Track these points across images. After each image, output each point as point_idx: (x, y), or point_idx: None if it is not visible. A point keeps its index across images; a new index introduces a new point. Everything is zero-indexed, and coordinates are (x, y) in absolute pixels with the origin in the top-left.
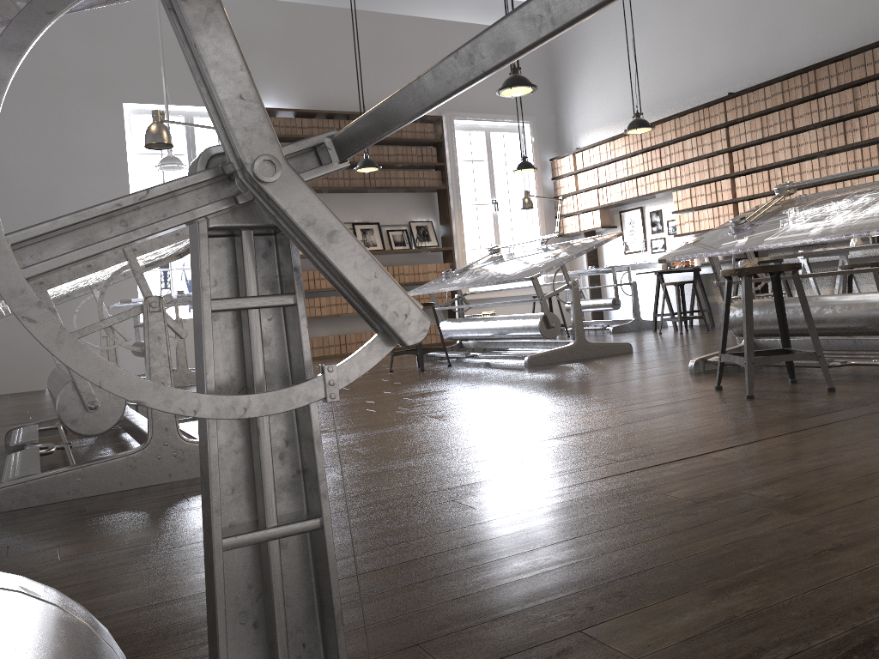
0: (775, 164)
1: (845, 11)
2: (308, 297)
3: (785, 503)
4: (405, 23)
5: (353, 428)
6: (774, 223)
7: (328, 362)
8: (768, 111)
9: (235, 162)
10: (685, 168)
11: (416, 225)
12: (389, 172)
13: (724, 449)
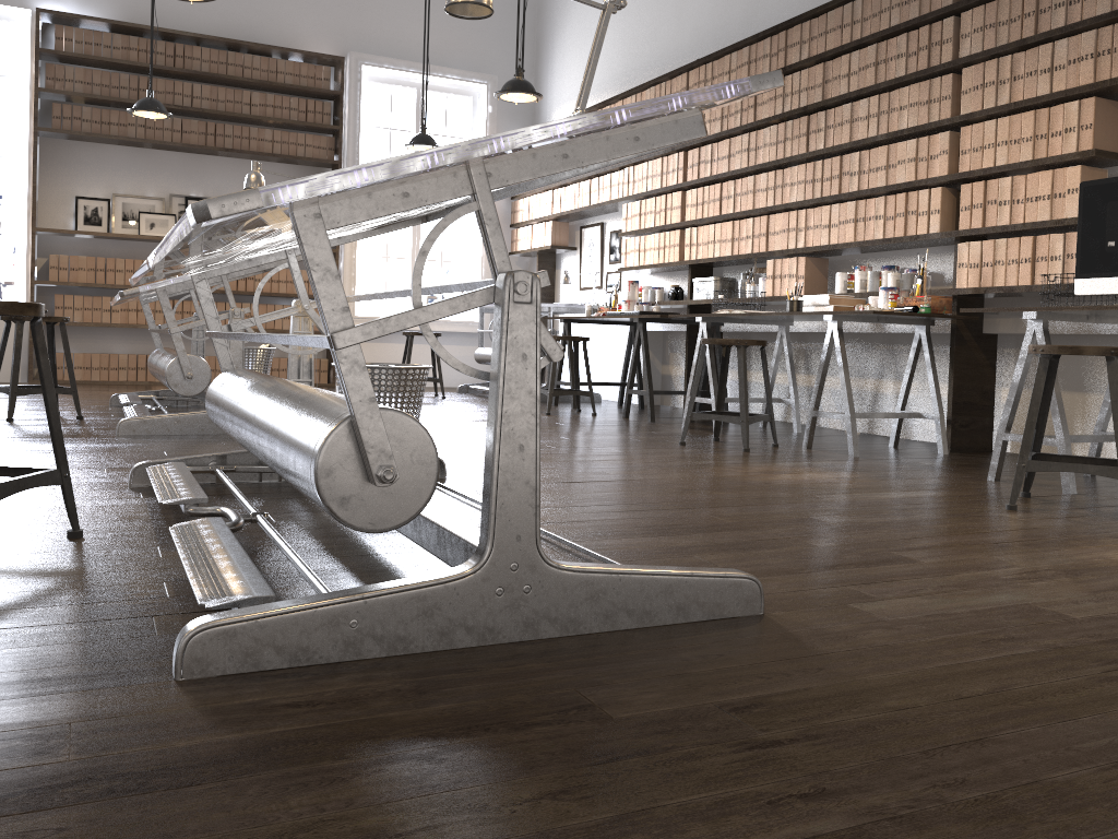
0: (729, 174)
1: None
2: (102, 295)
3: None
4: None
5: None
6: None
7: None
8: None
9: None
10: (639, 170)
11: None
12: (249, 129)
13: None
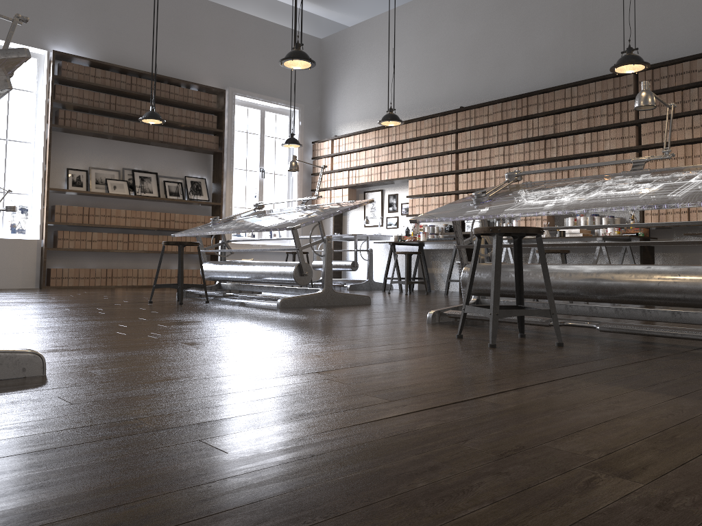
0: (491, 167)
1: (553, 56)
2: (81, 231)
3: (602, 462)
4: (203, 5)
5: (96, 349)
6: (510, 199)
7: (91, 291)
8: (490, 124)
9: None
10: (421, 162)
11: (191, 180)
12: (172, 129)
13: (496, 393)
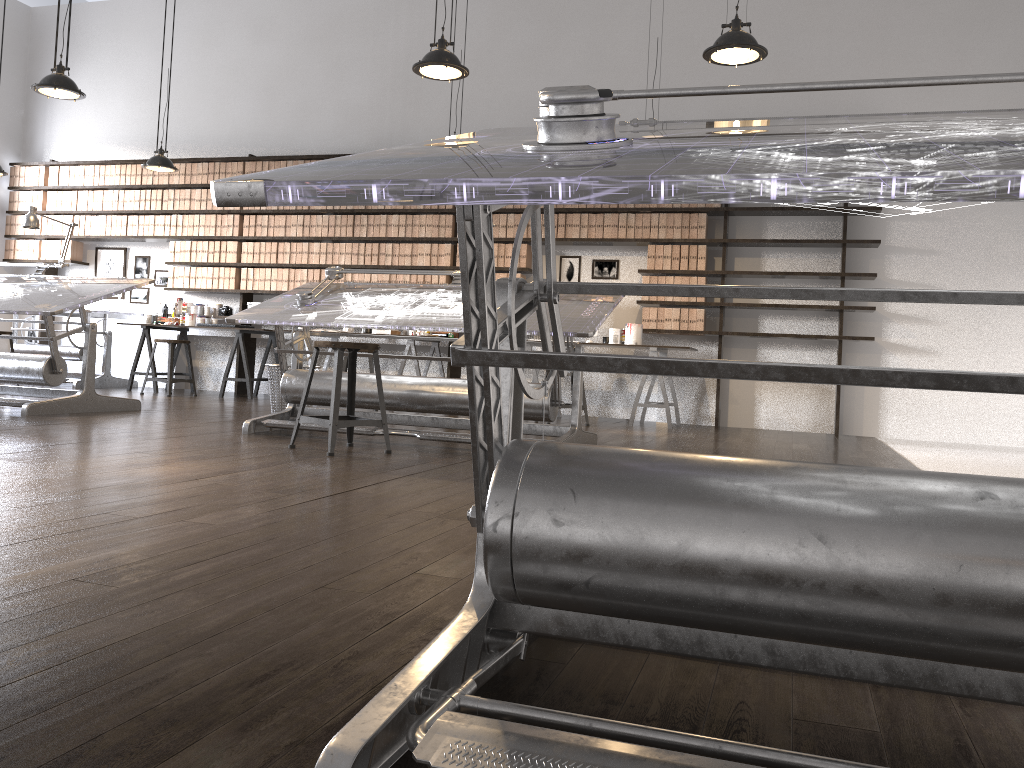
0: (286, 238)
1: (368, 115)
2: None
3: (447, 515)
4: None
5: None
6: (337, 304)
7: None
8: None
9: (539, 291)
10: (190, 219)
11: None
12: None
13: (362, 487)
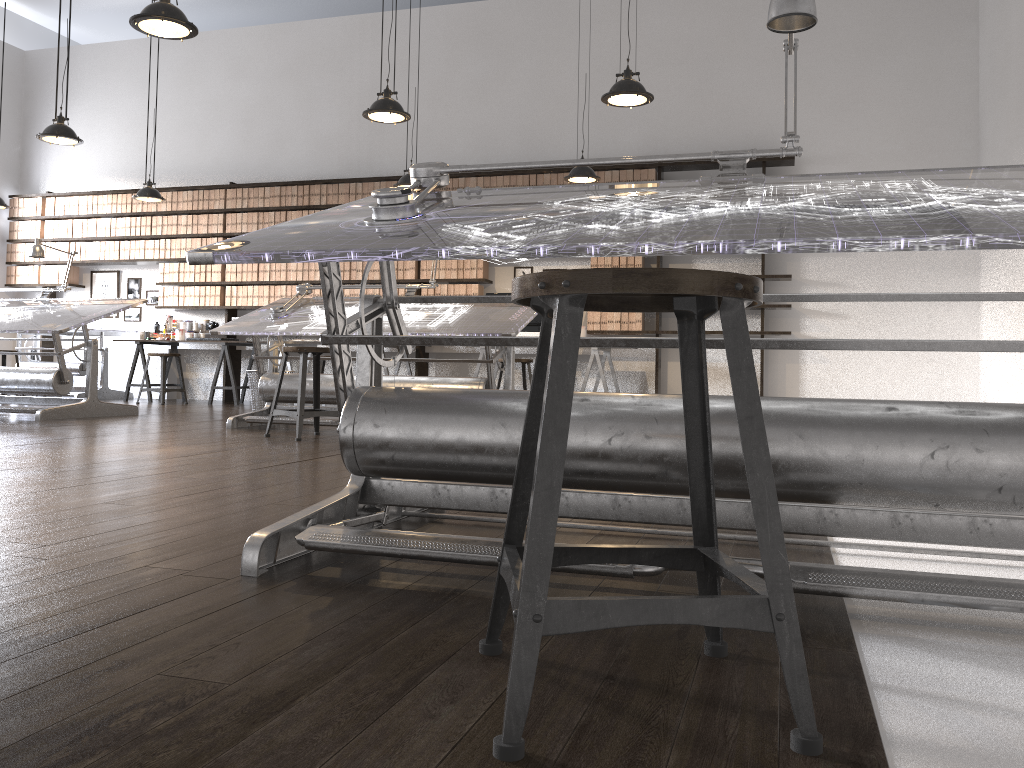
0: None
1: (338, 143)
2: None
3: None
4: None
5: None
6: (305, 316)
7: None
8: (266, 209)
9: (386, 302)
10: (177, 242)
11: None
12: None
13: (317, 458)
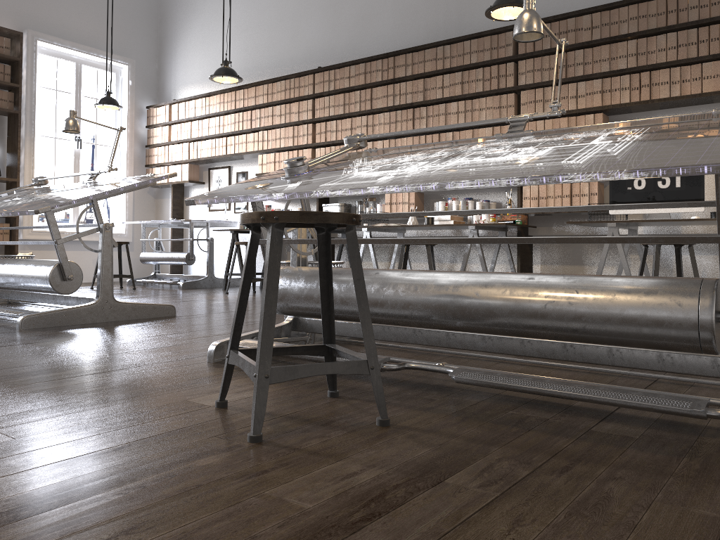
0: None
1: (424, 10)
2: None
3: None
4: None
5: None
6: (337, 170)
7: None
8: (351, 89)
9: None
10: (272, 133)
11: None
12: None
13: None
